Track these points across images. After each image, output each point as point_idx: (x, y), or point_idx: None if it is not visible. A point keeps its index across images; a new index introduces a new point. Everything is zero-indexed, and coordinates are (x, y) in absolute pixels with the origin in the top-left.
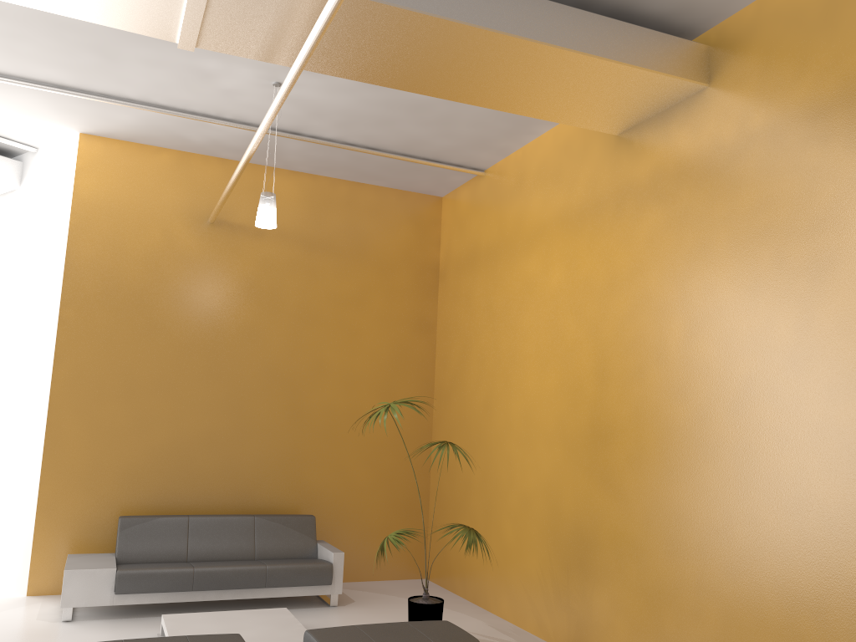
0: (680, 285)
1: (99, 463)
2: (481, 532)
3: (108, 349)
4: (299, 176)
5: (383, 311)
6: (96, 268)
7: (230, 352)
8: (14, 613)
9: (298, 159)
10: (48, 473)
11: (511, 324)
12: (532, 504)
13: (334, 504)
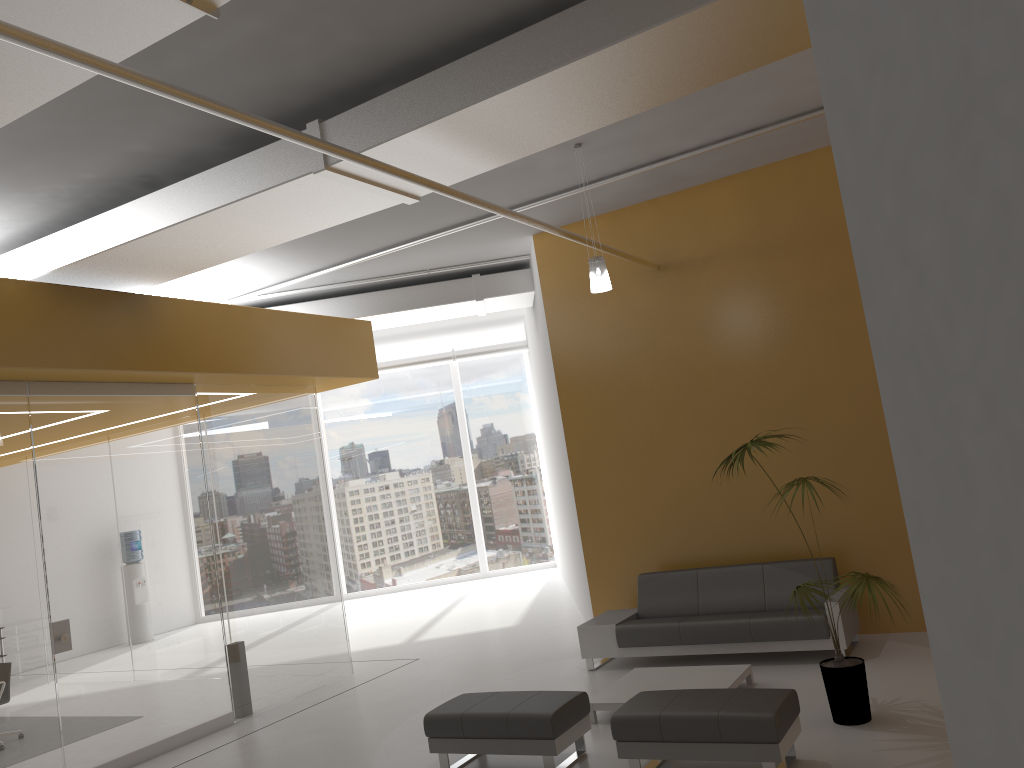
0: None
1: (622, 525)
2: None
3: (602, 421)
4: (732, 180)
5: None
6: (574, 350)
7: (709, 395)
8: (569, 661)
9: (708, 169)
10: (586, 539)
11: None
12: None
13: (871, 541)
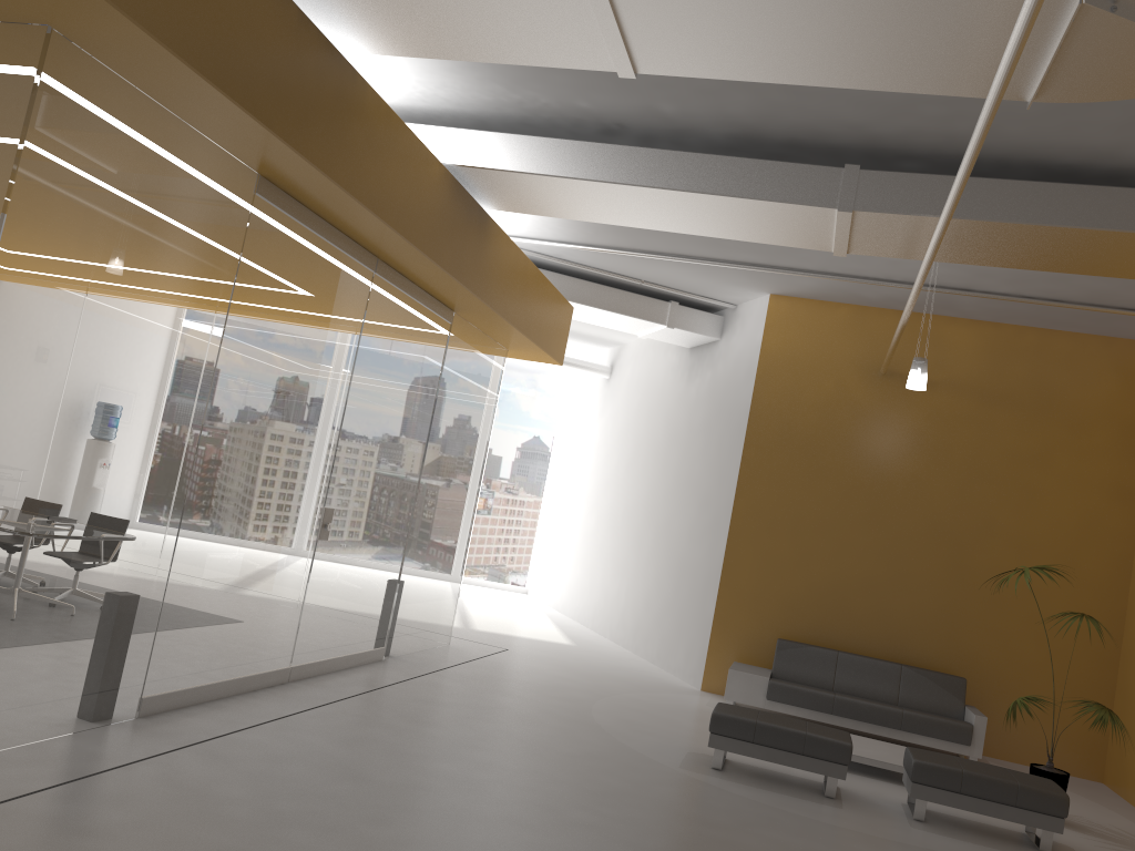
0: None
1: (765, 589)
2: None
3: (779, 488)
4: (980, 325)
5: (1070, 472)
6: (775, 415)
7: (891, 501)
8: (690, 697)
9: (975, 309)
10: (723, 590)
11: None
12: None
13: (993, 674)
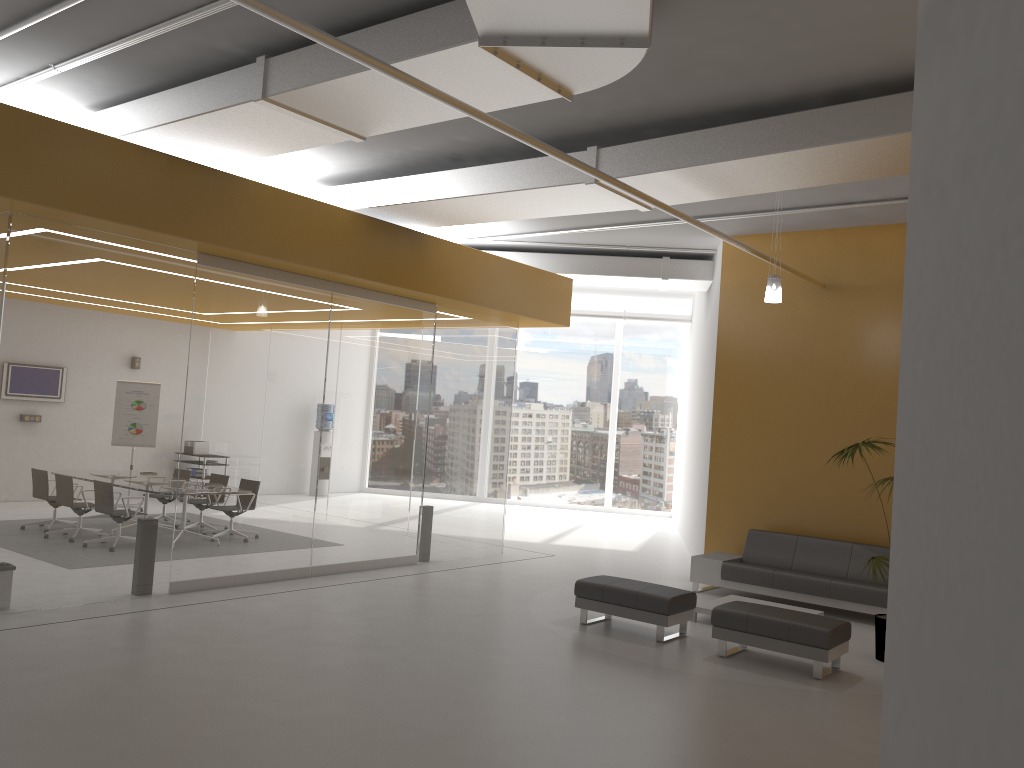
0: None
1: (744, 488)
2: None
3: (747, 401)
4: (903, 227)
5: None
6: (737, 339)
7: (841, 399)
8: (677, 582)
9: (884, 216)
10: (711, 493)
11: None
12: None
13: None
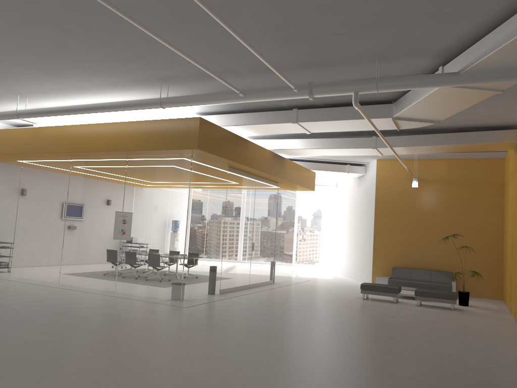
0: (516, 200)
1: (387, 252)
2: (506, 280)
3: (387, 220)
4: (444, 160)
5: (479, 203)
6: (383, 197)
7: (423, 219)
8: None
9: (440, 156)
10: (374, 254)
11: (508, 208)
12: (508, 268)
13: (463, 270)
